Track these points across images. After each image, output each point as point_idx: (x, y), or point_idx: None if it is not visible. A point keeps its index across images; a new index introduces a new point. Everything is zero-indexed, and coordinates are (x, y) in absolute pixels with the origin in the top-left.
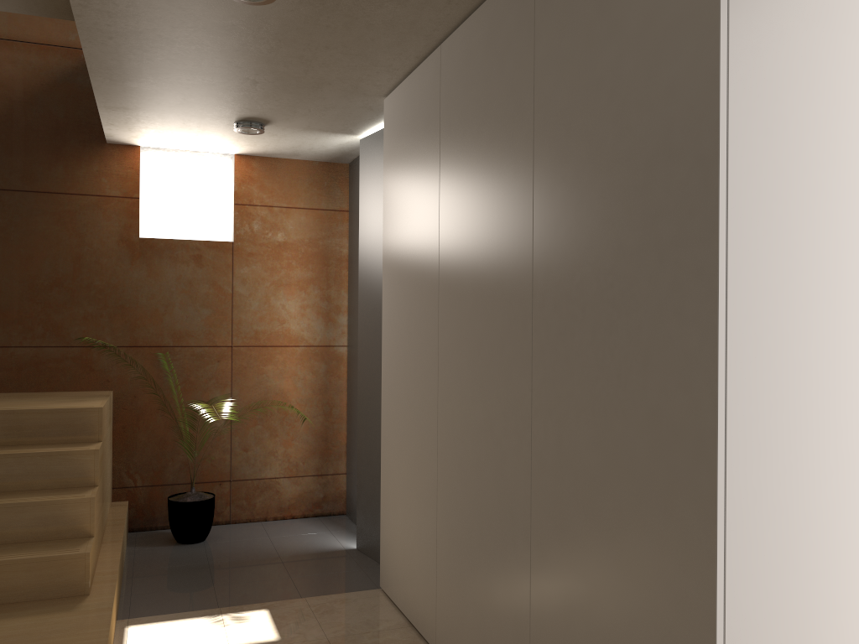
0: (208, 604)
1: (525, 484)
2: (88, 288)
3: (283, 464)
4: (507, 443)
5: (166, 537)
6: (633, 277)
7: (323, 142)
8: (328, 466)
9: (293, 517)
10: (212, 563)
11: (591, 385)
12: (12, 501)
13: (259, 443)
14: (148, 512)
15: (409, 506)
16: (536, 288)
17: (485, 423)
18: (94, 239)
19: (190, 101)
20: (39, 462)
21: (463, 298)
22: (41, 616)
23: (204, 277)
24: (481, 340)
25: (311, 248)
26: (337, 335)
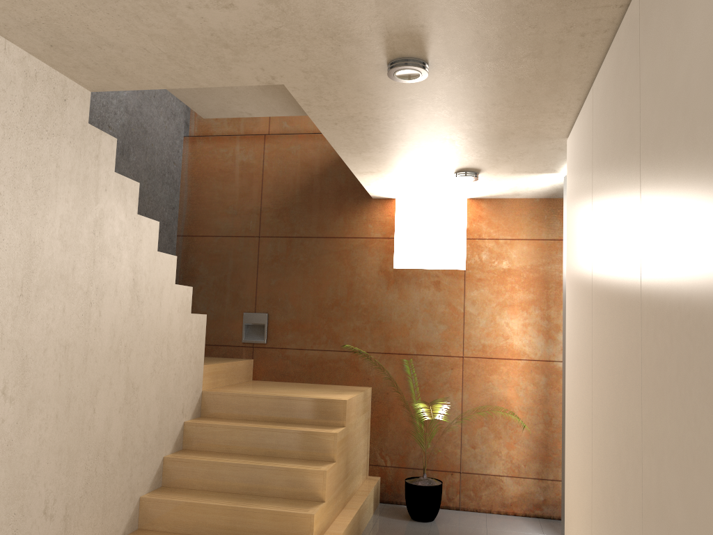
0: None
1: (639, 524)
2: (356, 307)
3: (506, 464)
4: (628, 476)
5: (405, 512)
6: (702, 307)
7: (534, 182)
8: (548, 472)
9: (514, 514)
10: None
11: (677, 425)
12: (273, 464)
13: (485, 442)
14: (395, 489)
15: (578, 525)
16: (643, 316)
17: (616, 452)
18: (362, 270)
19: (412, 161)
20: (297, 437)
21: (604, 323)
22: None
23: (441, 298)
24: (613, 365)
25: (532, 273)
26: (556, 351)
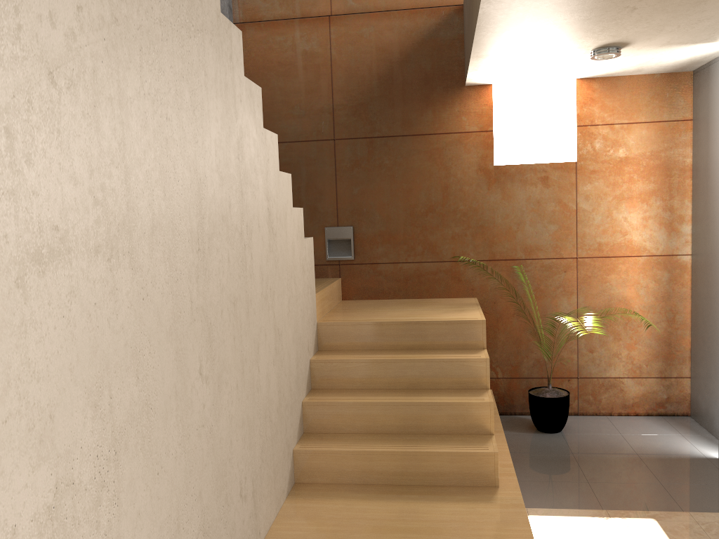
0: (590, 502)
1: None
2: (454, 212)
3: (627, 366)
4: None
5: (525, 423)
6: None
7: (675, 55)
8: (671, 370)
9: (636, 414)
10: (577, 457)
11: None
12: (429, 399)
13: (603, 345)
14: (508, 400)
15: None
16: None
17: None
18: (457, 170)
19: (556, 38)
20: (443, 366)
21: None
22: (468, 504)
23: (550, 196)
24: None
25: (653, 161)
26: (680, 245)
